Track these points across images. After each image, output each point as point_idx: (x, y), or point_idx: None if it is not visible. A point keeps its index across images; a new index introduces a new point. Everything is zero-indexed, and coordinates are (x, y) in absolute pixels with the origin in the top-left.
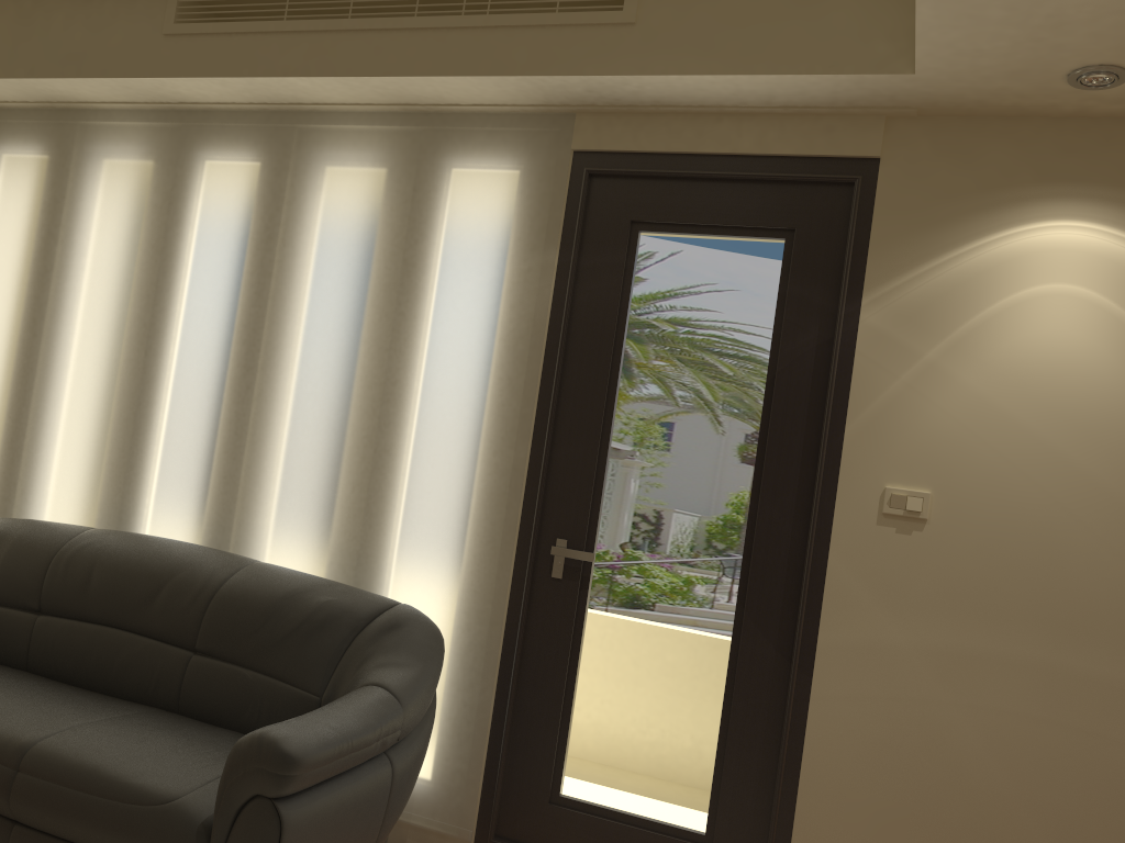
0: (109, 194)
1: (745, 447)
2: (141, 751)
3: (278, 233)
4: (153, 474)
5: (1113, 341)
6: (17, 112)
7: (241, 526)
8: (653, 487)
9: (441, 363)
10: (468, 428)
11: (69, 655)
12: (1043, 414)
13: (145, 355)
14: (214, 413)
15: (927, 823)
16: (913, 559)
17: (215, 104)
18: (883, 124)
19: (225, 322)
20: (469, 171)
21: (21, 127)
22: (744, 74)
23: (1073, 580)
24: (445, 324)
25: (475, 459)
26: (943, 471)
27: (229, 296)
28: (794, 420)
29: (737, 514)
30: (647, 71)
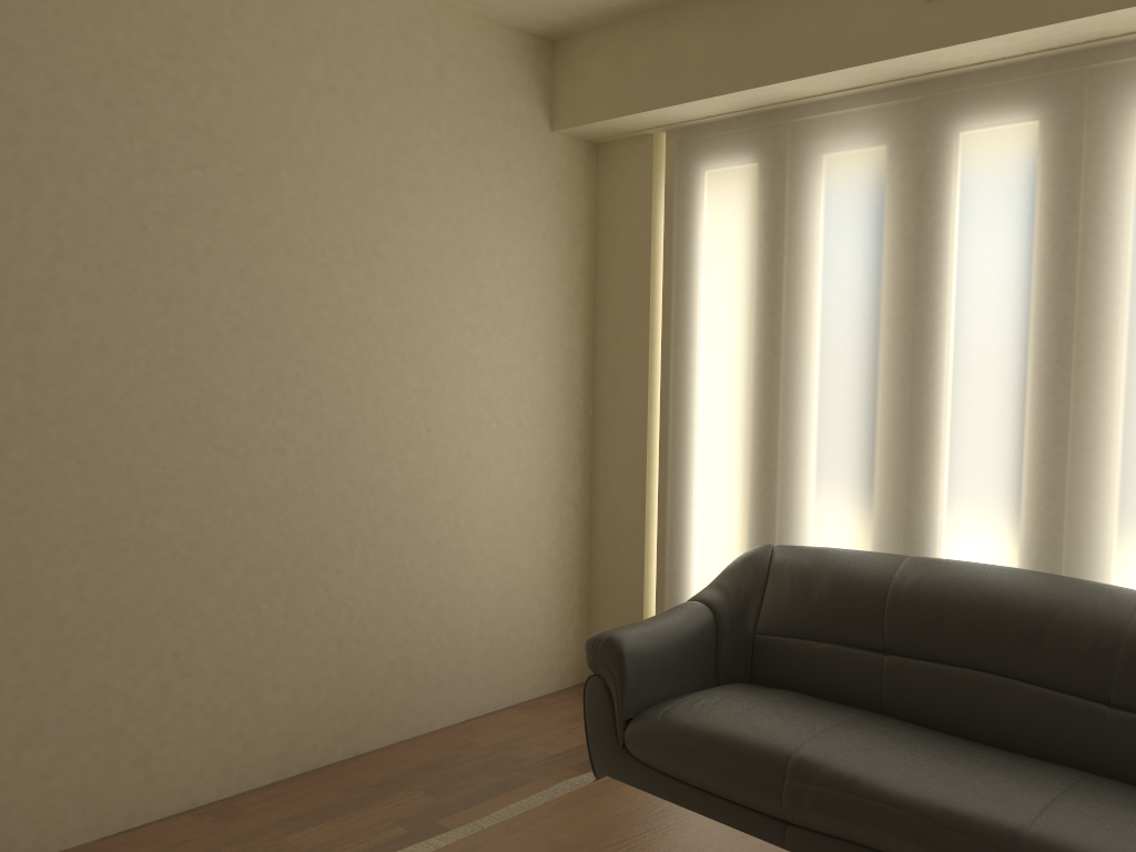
0: (842, 192)
1: None
2: None
3: (1084, 200)
4: (947, 491)
5: None
6: (717, 125)
7: (1079, 546)
8: None
9: None
10: None
11: (936, 701)
12: None
13: (916, 361)
14: (1022, 418)
15: None
16: None
17: (976, 65)
18: None
19: (1022, 313)
20: None
21: (725, 140)
22: None
23: None
24: None
25: None
26: None
27: (1022, 284)
28: None
29: None
30: None
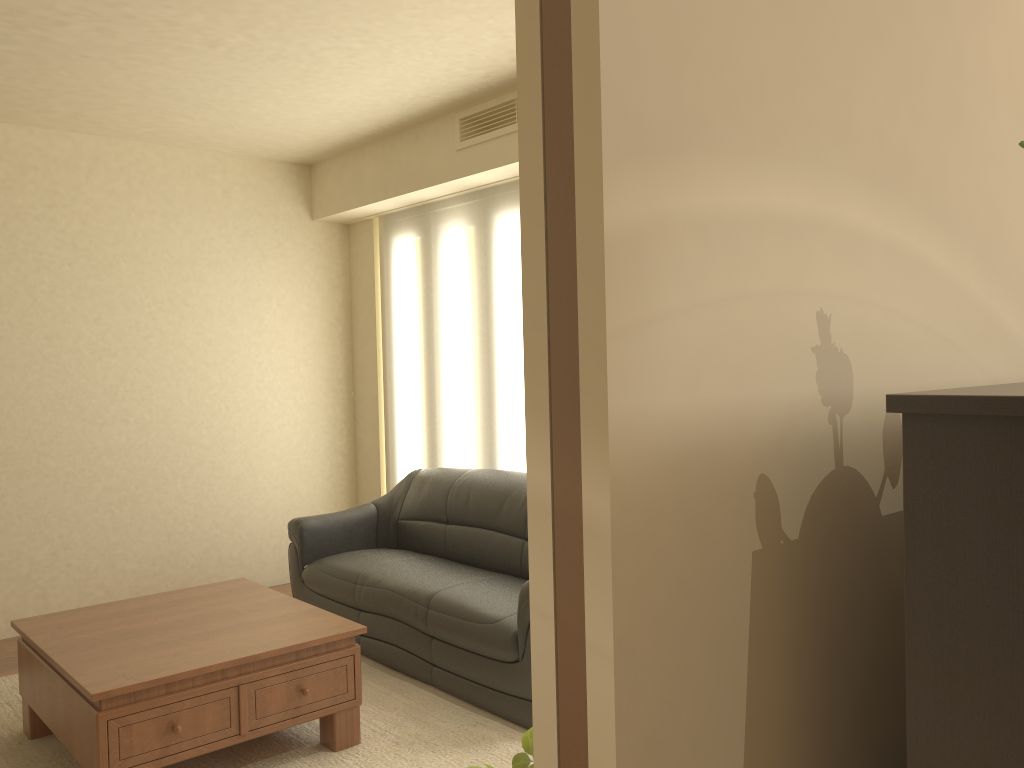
0: (452, 255)
1: None
2: (487, 596)
3: None
4: (502, 430)
5: None
6: (399, 214)
7: None
8: None
9: None
10: None
11: (464, 547)
12: None
13: (486, 354)
14: None
15: None
16: None
17: (496, 182)
18: None
19: None
20: None
21: (402, 223)
22: None
23: None
24: None
25: None
26: None
27: None
28: None
29: None
30: None
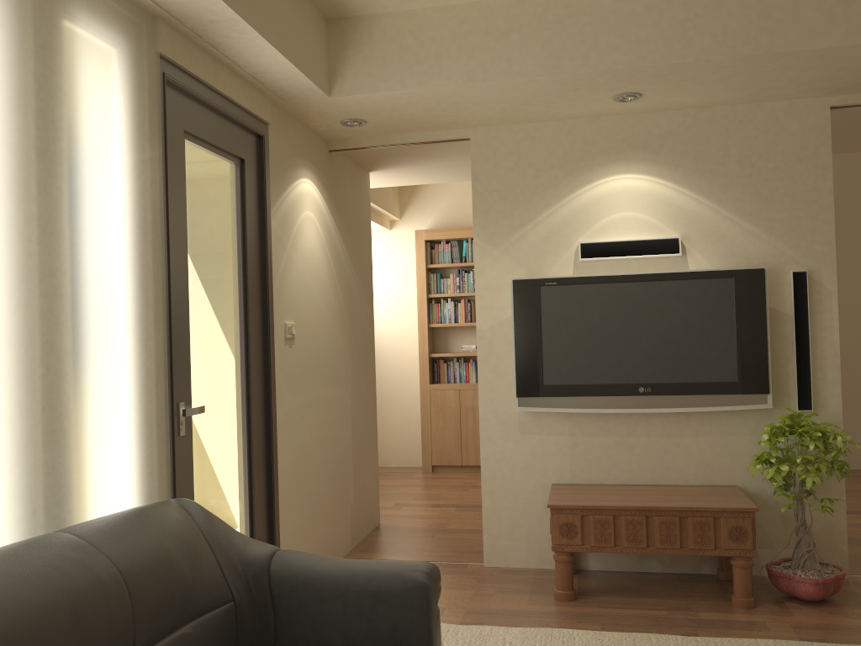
0: None
1: (236, 308)
2: None
3: None
4: None
5: (319, 241)
6: None
7: None
8: (206, 346)
9: (101, 250)
10: (129, 317)
11: None
12: (310, 277)
13: None
14: None
15: (306, 494)
16: (293, 360)
17: None
18: (271, 105)
19: None
20: (96, 37)
21: None
22: (293, 64)
23: (321, 355)
24: (98, 206)
25: (137, 347)
26: (295, 310)
27: None
28: (255, 288)
29: (237, 354)
30: (266, 37)
